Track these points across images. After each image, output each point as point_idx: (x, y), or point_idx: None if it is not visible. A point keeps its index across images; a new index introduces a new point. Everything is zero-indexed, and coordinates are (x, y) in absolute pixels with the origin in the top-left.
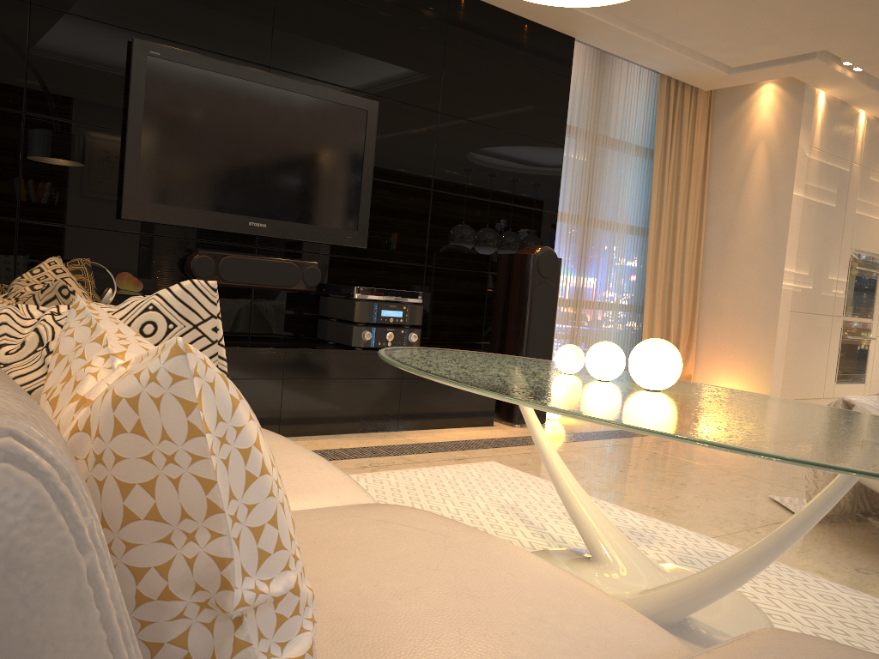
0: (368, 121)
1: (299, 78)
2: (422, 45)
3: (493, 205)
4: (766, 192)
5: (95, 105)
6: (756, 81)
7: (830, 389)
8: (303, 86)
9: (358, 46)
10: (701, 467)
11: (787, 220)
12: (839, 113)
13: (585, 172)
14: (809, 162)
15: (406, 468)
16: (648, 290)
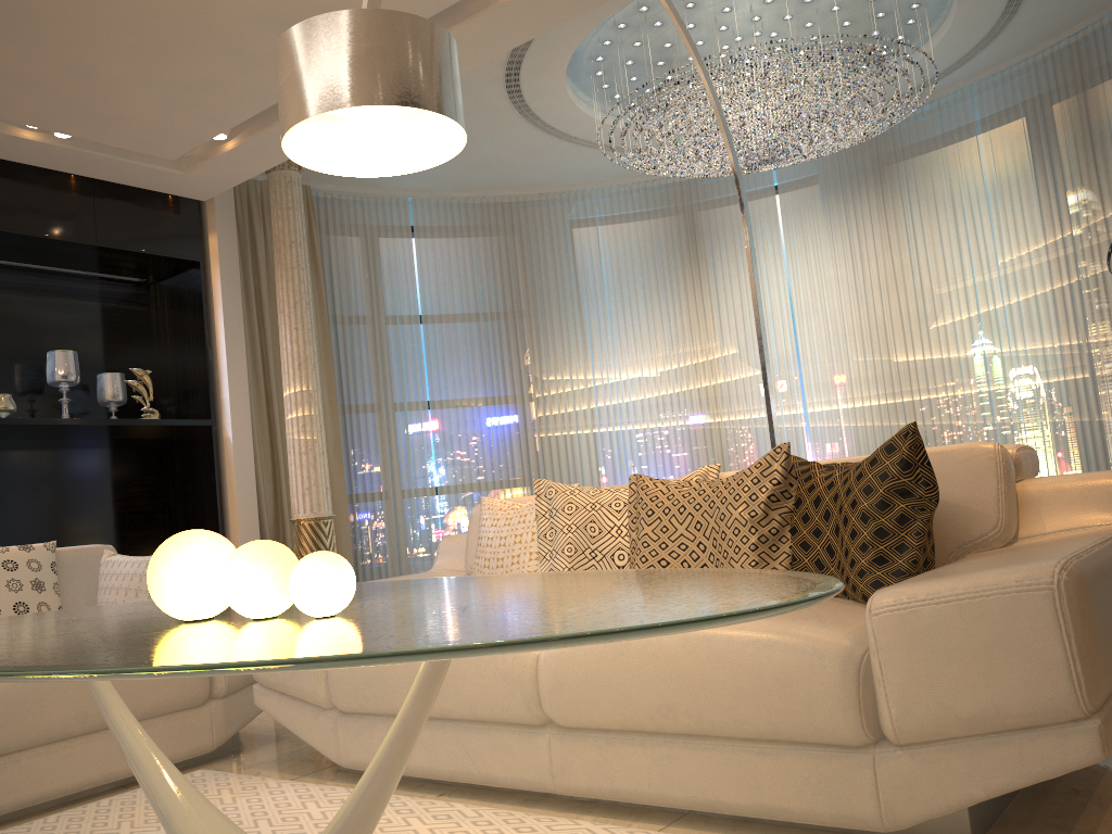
0: None
1: None
2: None
3: None
4: None
5: None
6: None
7: None
8: None
9: None
10: None
11: None
12: None
13: None
14: None
15: None
16: None
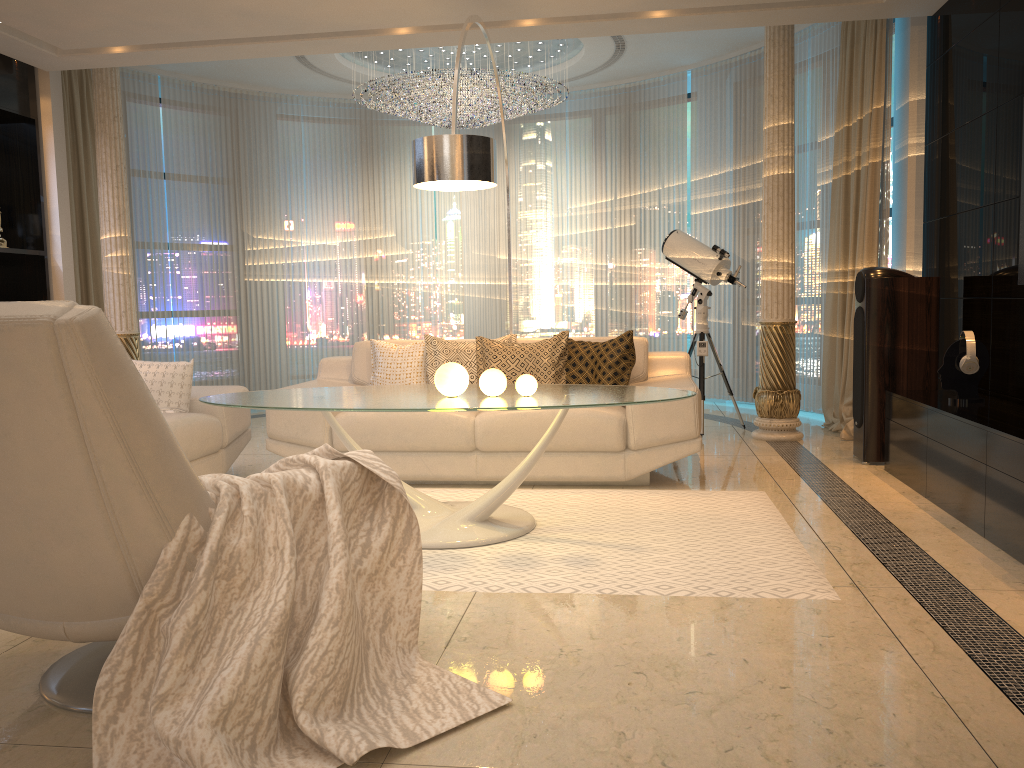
0: None
1: None
2: None
3: None
4: None
5: (1019, 177)
6: None
7: None
8: None
9: None
10: (736, 766)
11: None
12: None
13: None
14: None
15: (810, 554)
16: None
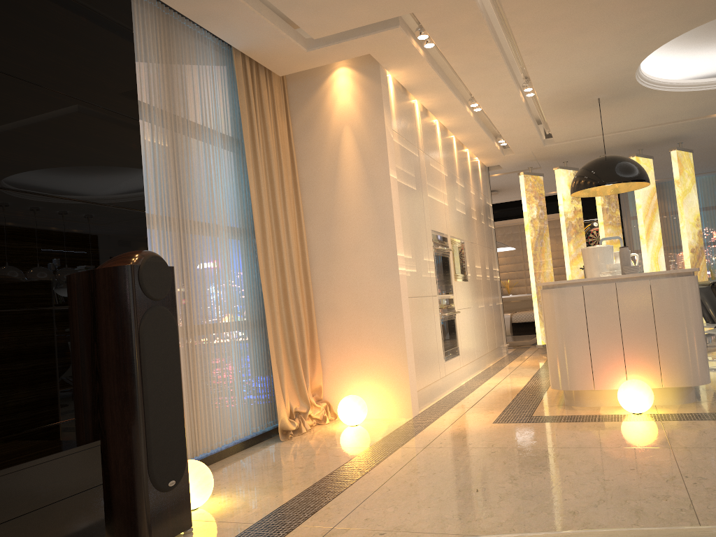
0: None
1: None
2: None
3: (44, 201)
4: (362, 177)
5: None
6: (334, 60)
7: (443, 367)
8: None
9: None
10: None
11: (390, 203)
12: (403, 100)
13: (169, 162)
14: (394, 145)
15: None
16: (266, 299)
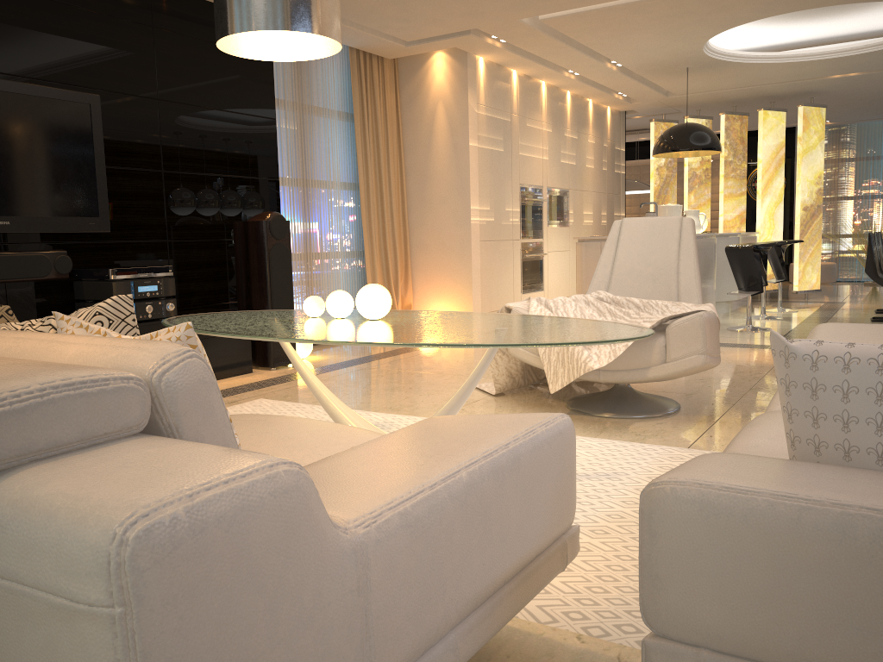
0: (93, 114)
1: (17, 79)
2: (132, 38)
3: (221, 179)
4: (449, 144)
5: None
6: (429, 51)
7: (518, 299)
8: (23, 86)
9: (70, 44)
10: (424, 374)
11: (468, 167)
12: (496, 74)
13: (298, 140)
14: (479, 117)
15: None
16: (366, 237)
